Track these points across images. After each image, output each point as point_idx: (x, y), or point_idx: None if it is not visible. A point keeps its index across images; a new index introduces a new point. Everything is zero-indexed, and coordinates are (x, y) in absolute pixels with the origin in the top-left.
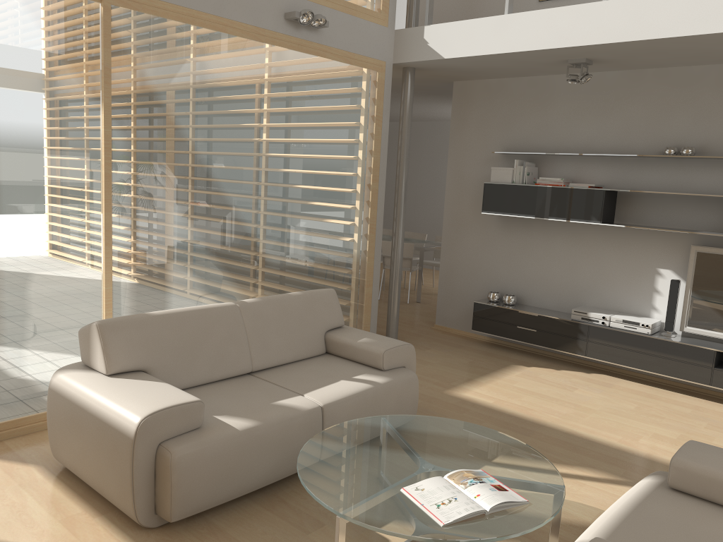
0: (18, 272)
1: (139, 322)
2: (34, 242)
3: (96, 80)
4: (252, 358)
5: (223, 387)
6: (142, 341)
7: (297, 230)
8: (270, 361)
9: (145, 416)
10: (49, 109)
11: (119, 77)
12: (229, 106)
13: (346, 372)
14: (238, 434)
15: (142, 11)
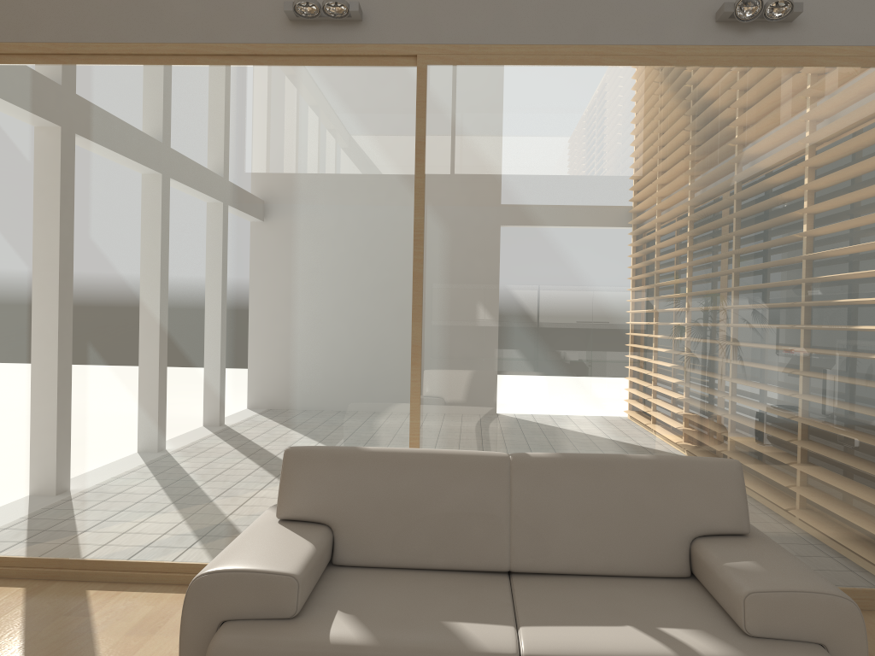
0: (309, 390)
1: (338, 456)
2: (328, 355)
3: (408, 158)
4: (512, 549)
5: (434, 579)
6: (331, 483)
7: (754, 362)
8: (549, 562)
9: (202, 572)
10: (351, 199)
11: (436, 150)
12: (607, 169)
13: (665, 616)
14: (324, 648)
15: (469, 63)
